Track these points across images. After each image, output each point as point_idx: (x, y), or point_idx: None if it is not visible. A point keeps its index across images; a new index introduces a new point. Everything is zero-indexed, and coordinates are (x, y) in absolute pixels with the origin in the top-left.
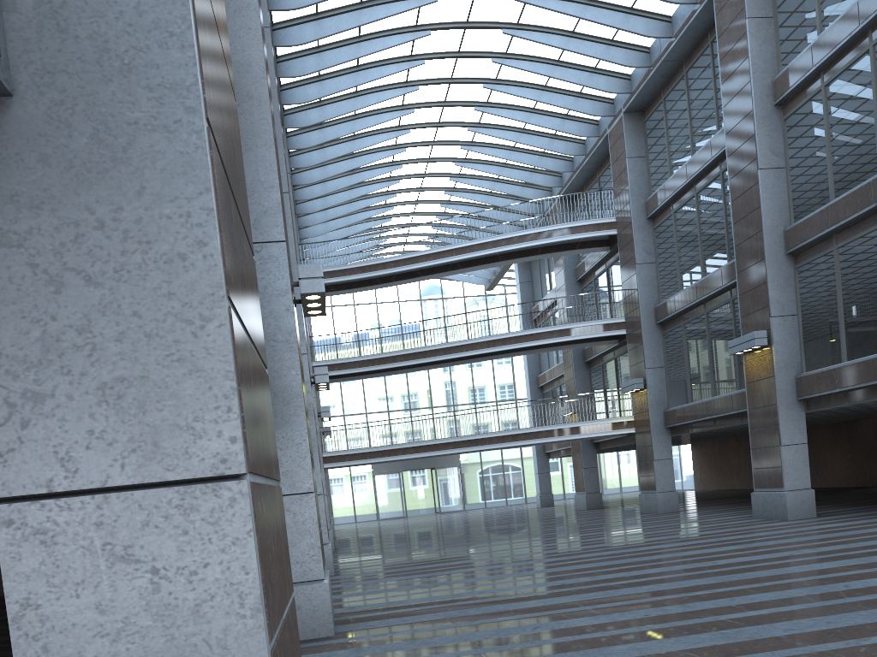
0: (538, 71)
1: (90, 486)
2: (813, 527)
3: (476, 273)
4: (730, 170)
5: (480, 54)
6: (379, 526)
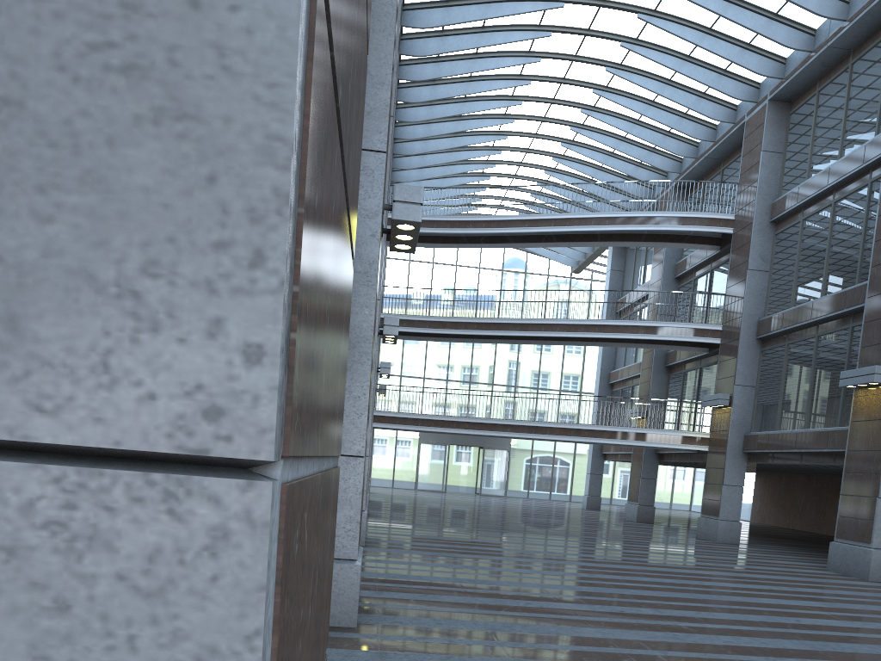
0: (685, 37)
1: None
2: None
3: (566, 252)
4: None
5: (626, 7)
6: (416, 497)
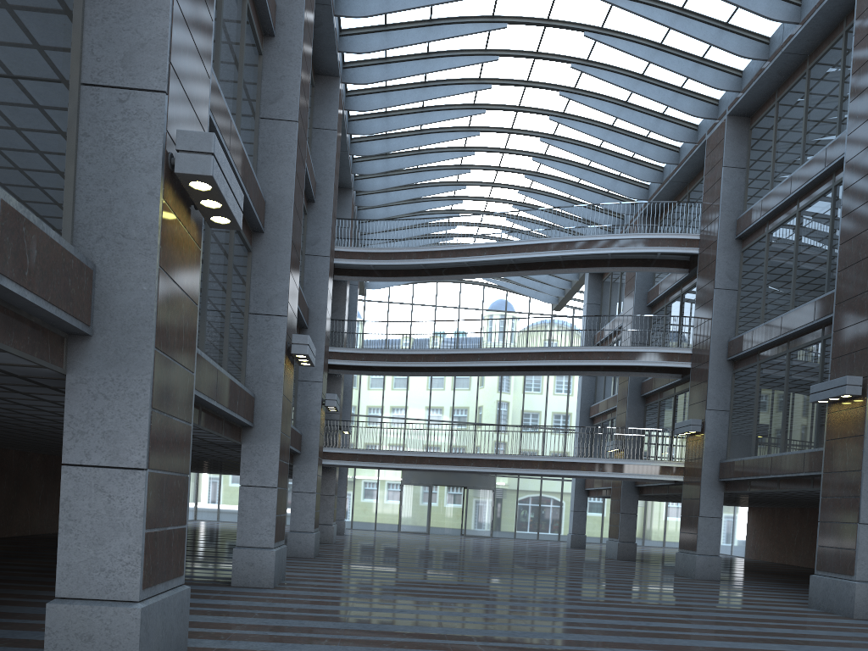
0: (635, 53)
1: None
2: None
3: (544, 289)
4: (846, 179)
5: (572, 25)
6: (392, 538)
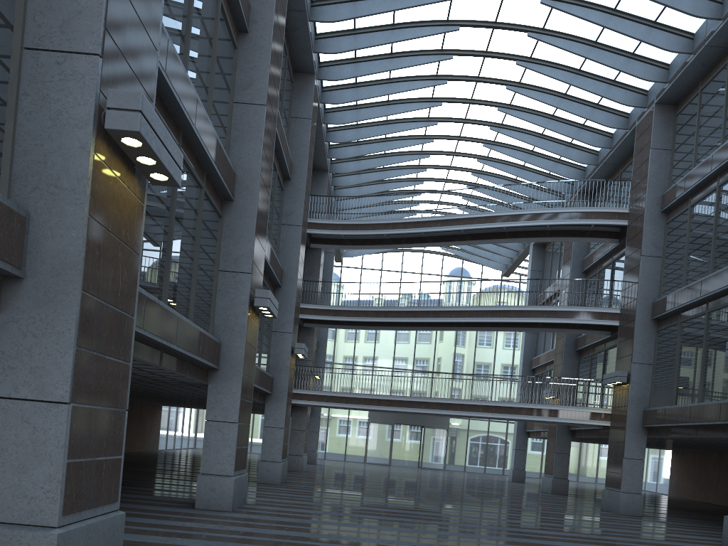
0: (572, 50)
1: None
2: None
3: (495, 258)
4: None
5: (517, 27)
6: (356, 469)
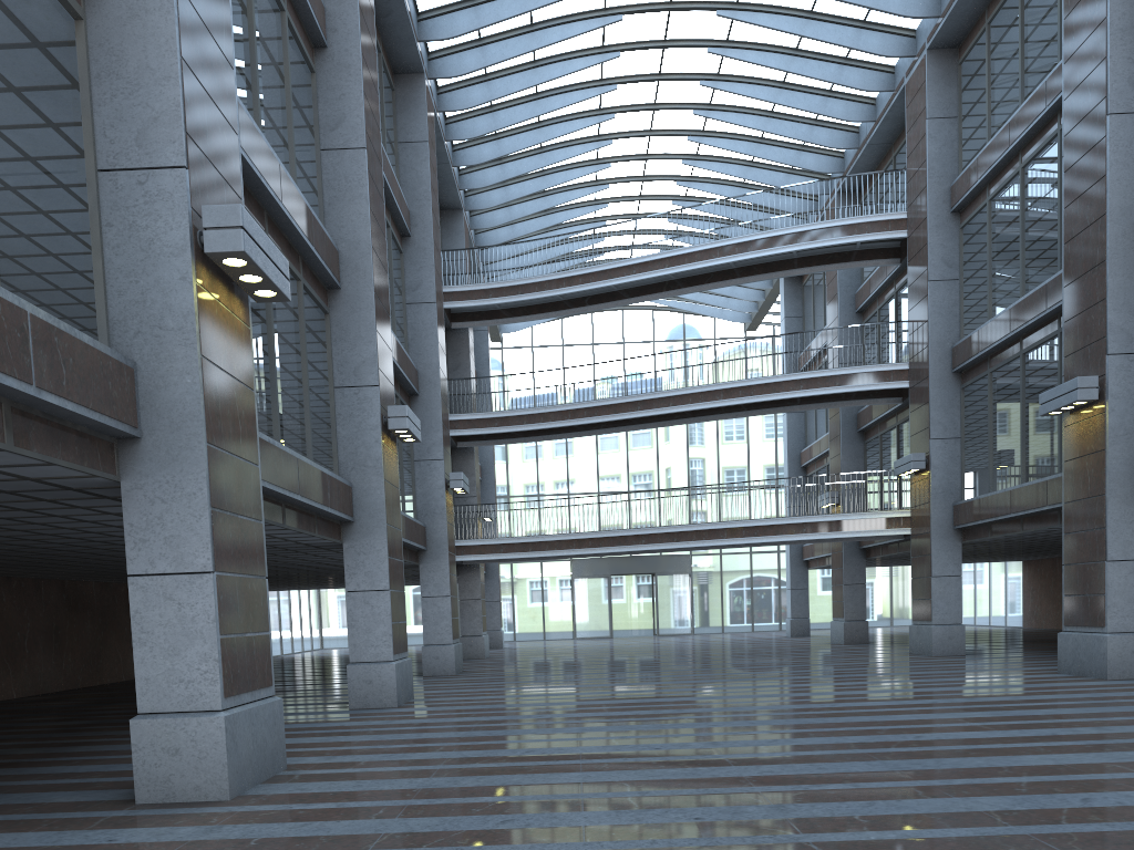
0: None
1: None
2: None
3: (731, 305)
4: (1066, 121)
5: None
6: (562, 647)
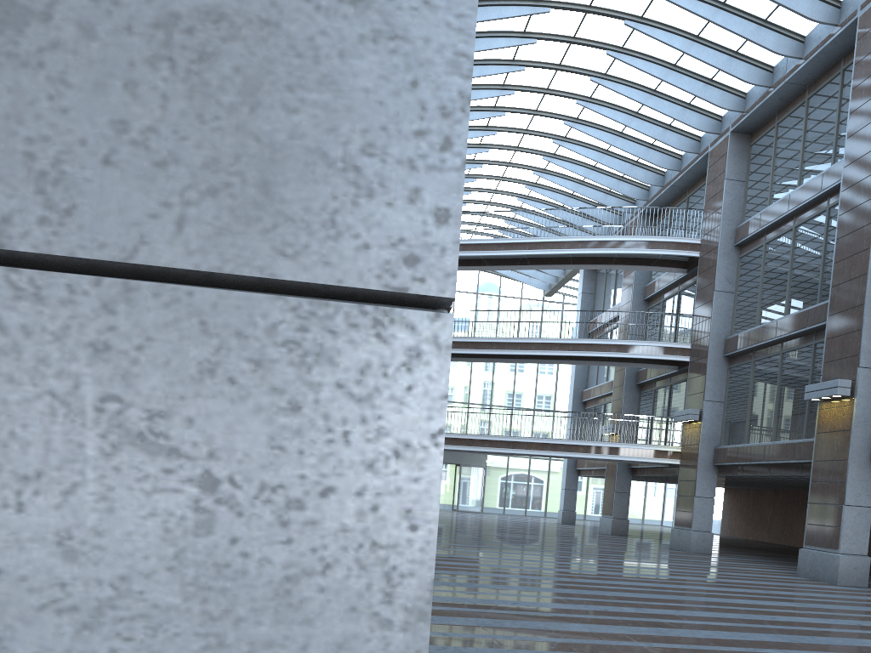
0: (651, 72)
1: (96, 254)
2: (869, 597)
3: (538, 276)
4: (841, 206)
5: (596, 44)
6: None
